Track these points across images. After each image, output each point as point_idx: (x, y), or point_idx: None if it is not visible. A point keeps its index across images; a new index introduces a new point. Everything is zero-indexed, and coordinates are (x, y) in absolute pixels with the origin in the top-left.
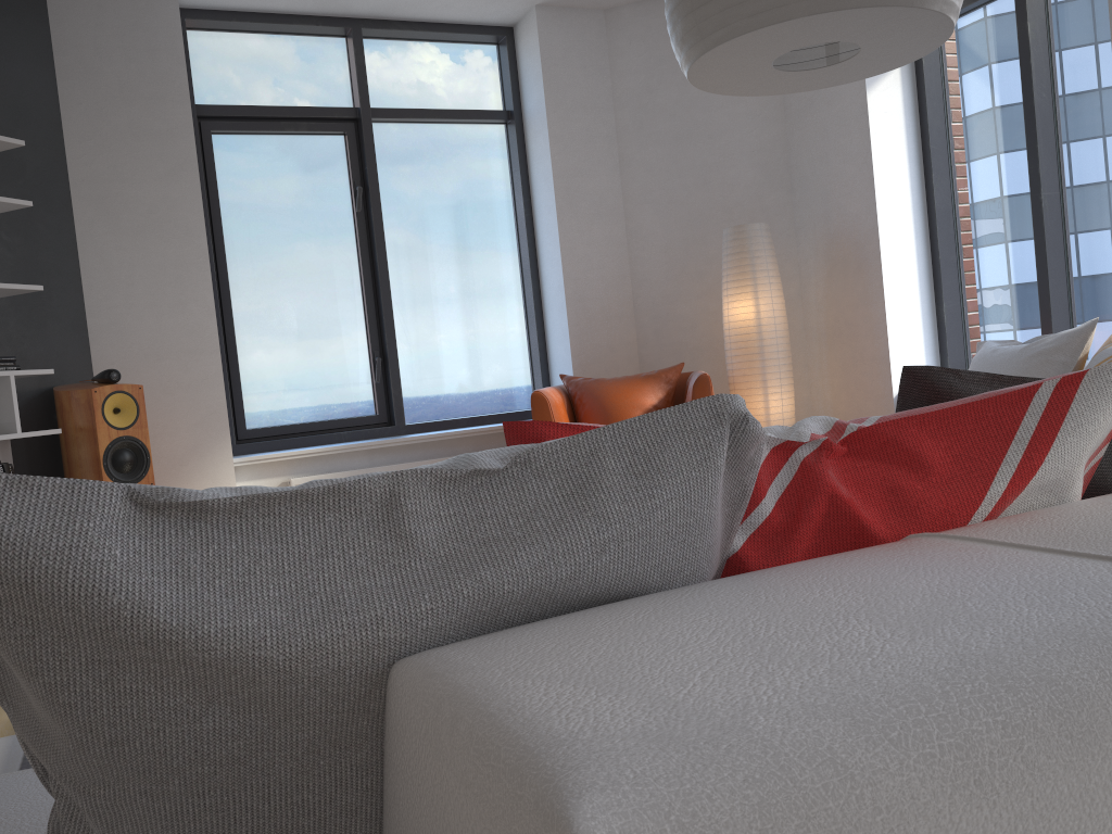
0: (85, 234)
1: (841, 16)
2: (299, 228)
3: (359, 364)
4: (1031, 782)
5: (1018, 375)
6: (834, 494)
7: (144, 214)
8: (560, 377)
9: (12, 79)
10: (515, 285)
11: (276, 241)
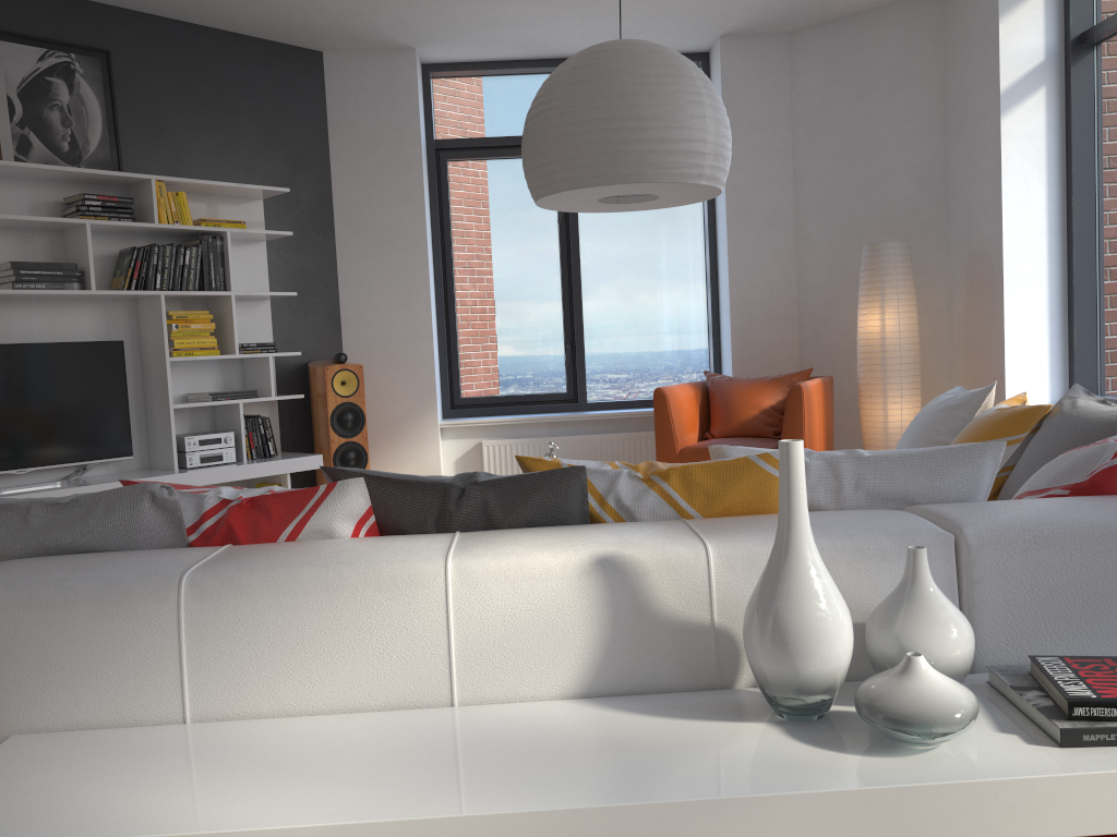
0: (342, 247)
1: (595, 189)
2: (512, 236)
3: (555, 349)
4: (46, 610)
5: (927, 424)
6: (230, 523)
7: (384, 232)
8: (704, 373)
9: (294, 137)
10: (698, 284)
11: (493, 247)
